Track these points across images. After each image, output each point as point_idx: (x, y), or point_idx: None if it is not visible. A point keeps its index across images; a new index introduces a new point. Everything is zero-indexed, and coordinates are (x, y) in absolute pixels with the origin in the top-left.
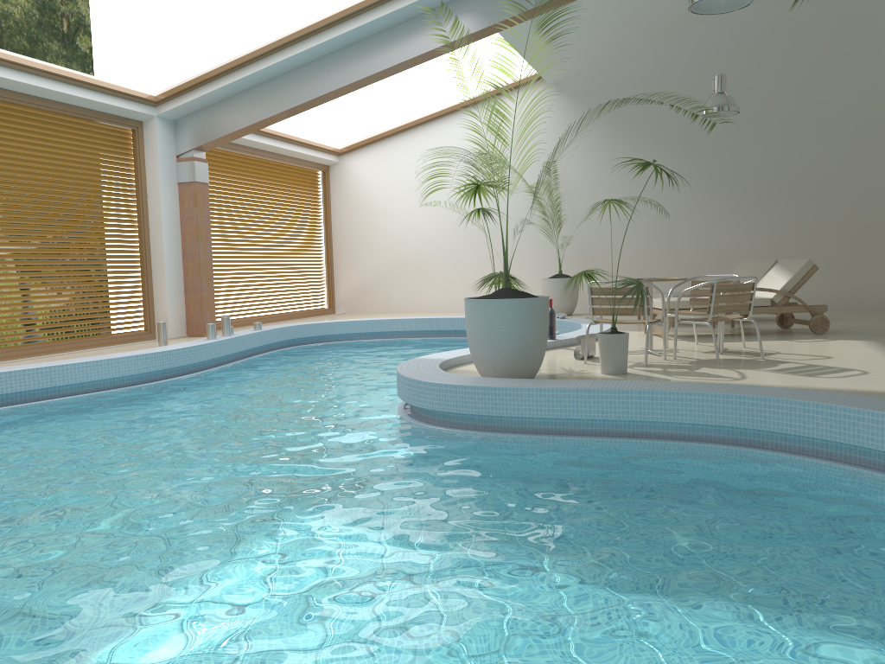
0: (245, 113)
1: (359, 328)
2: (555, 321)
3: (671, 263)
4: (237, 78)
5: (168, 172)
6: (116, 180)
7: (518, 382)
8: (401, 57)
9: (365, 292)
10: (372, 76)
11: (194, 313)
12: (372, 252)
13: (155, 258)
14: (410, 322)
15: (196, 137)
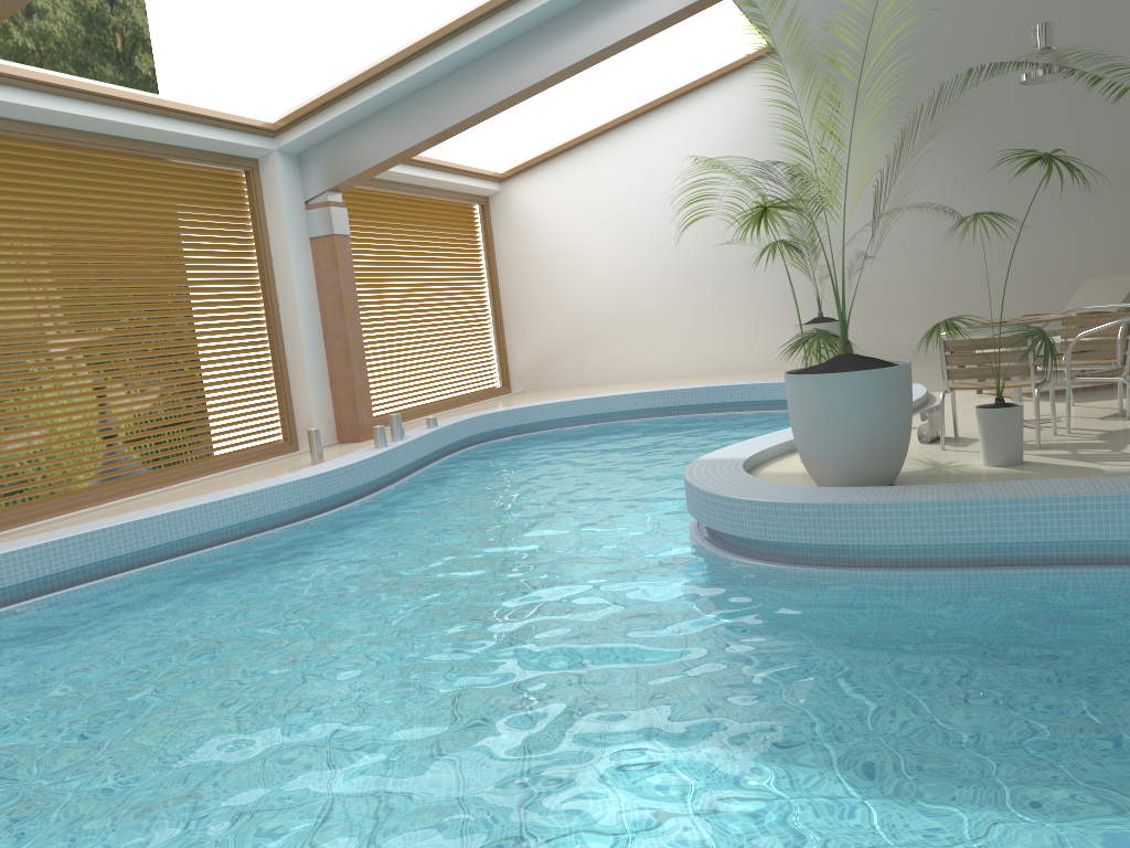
0: (395, 136)
1: (558, 412)
2: None
3: (971, 290)
4: (383, 88)
5: (296, 225)
6: (229, 241)
7: (896, 493)
8: (608, 38)
9: (549, 361)
10: (569, 69)
11: (345, 411)
12: (554, 307)
13: (290, 343)
14: (627, 399)
15: (330, 173)
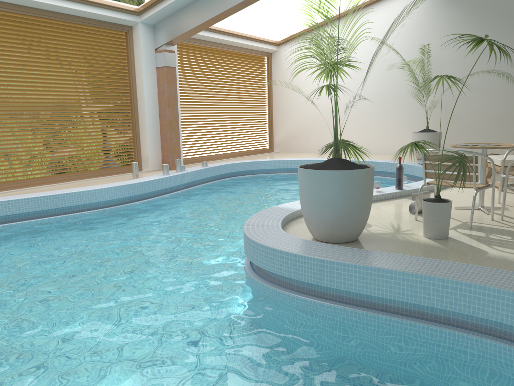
0: (195, 17)
1: (278, 165)
2: (402, 174)
3: None
4: None
5: (148, 60)
6: (116, 66)
7: (330, 251)
8: None
9: (292, 138)
10: None
11: (166, 154)
12: (297, 111)
13: (141, 118)
14: (313, 162)
15: (166, 35)
